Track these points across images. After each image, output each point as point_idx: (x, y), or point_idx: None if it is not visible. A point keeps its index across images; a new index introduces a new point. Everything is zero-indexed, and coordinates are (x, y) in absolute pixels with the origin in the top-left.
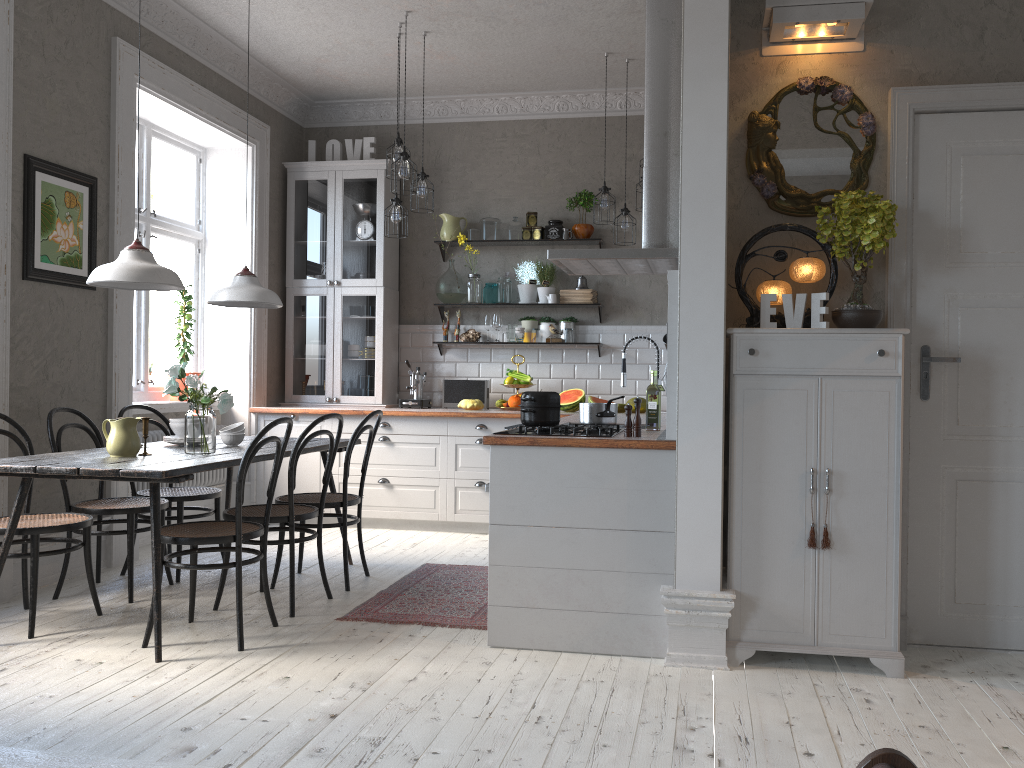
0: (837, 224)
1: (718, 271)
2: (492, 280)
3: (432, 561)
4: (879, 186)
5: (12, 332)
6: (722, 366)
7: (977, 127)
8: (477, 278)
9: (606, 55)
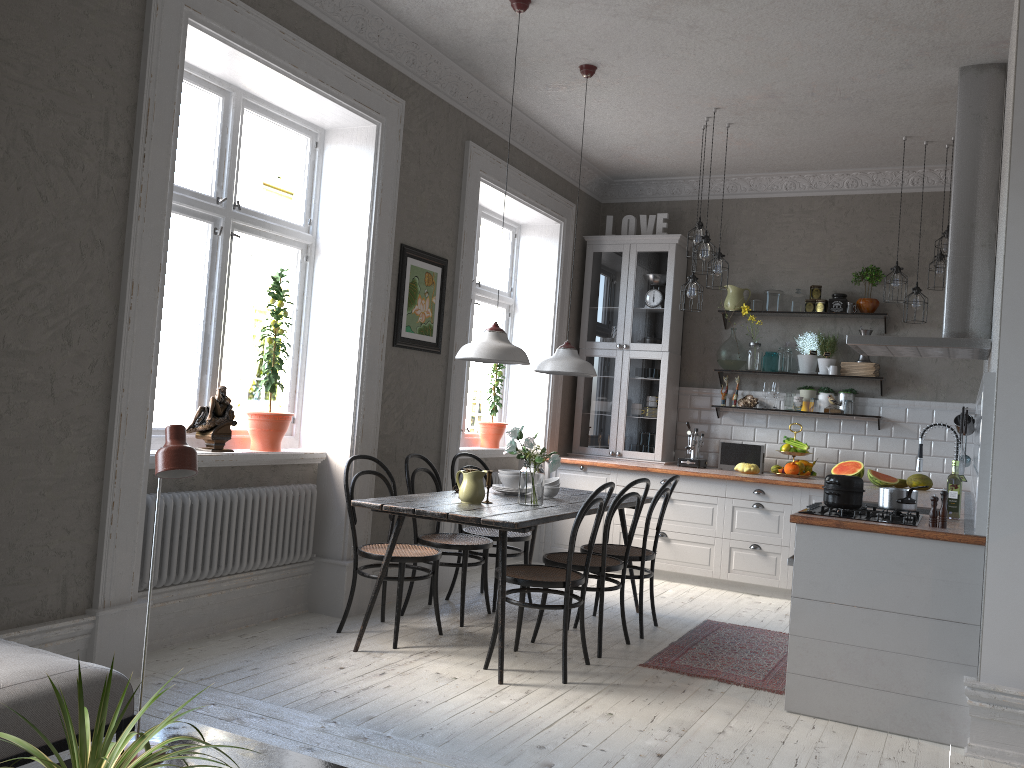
0: None
1: None
2: (771, 349)
3: (712, 618)
4: None
5: (382, 389)
6: None
7: None
8: (758, 347)
9: (904, 139)
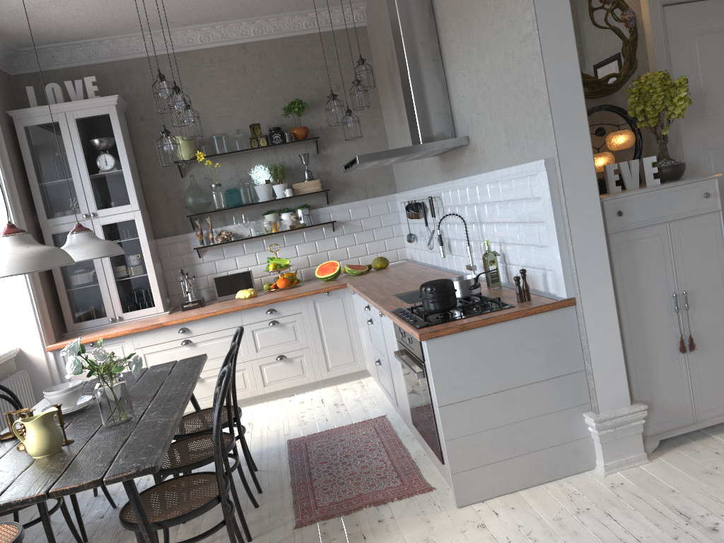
0: (650, 100)
1: (587, 153)
2: (229, 186)
3: (288, 436)
4: (644, 66)
5: None
6: (603, 230)
7: (702, 13)
8: (220, 187)
9: None
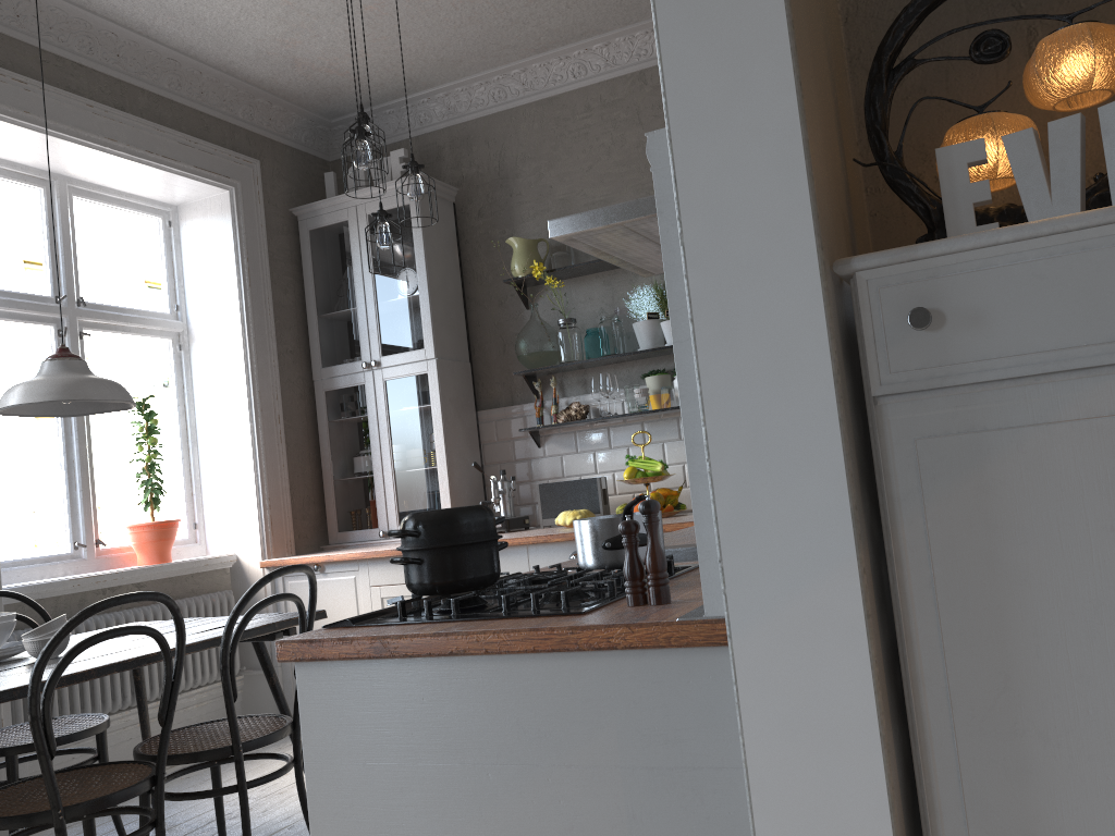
0: None
1: (777, 93)
2: (598, 324)
3: None
4: None
5: None
6: (831, 377)
7: None
8: (571, 324)
9: None
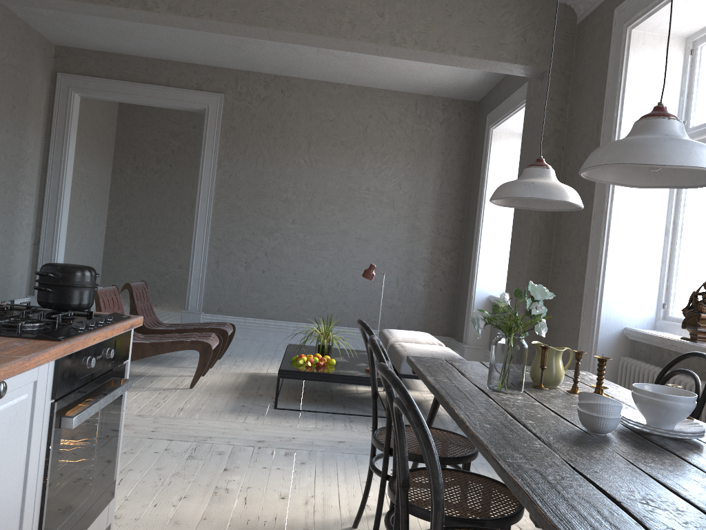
0: None
1: None
2: None
3: None
4: None
5: None
6: None
7: None
8: None
9: None
